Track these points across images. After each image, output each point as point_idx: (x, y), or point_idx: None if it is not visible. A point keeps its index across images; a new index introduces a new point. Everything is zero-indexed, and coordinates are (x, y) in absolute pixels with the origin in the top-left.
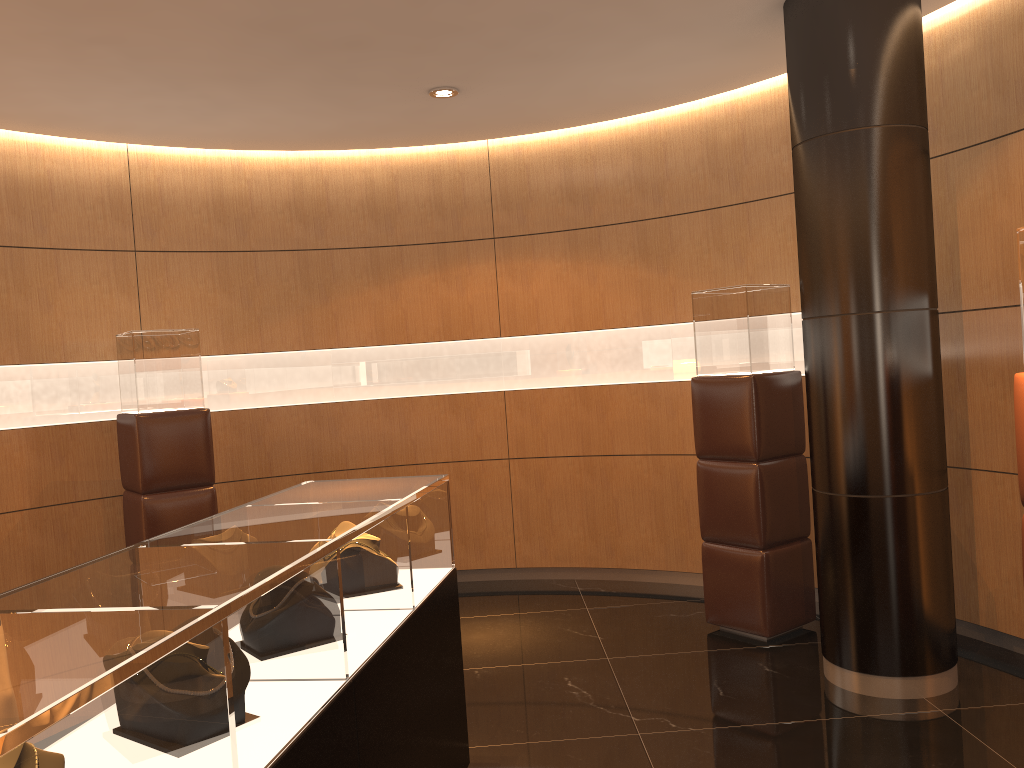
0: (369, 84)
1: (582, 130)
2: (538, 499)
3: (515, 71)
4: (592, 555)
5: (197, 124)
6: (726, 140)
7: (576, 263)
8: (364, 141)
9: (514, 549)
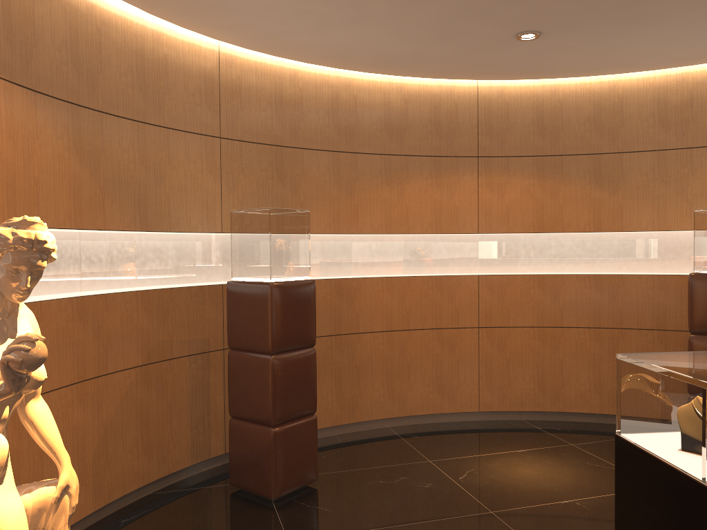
0: (492, 19)
1: (553, 82)
2: (499, 359)
3: (601, 26)
4: (539, 402)
5: (309, 33)
6: (675, 101)
7: (541, 181)
8: (401, 68)
9: (478, 397)
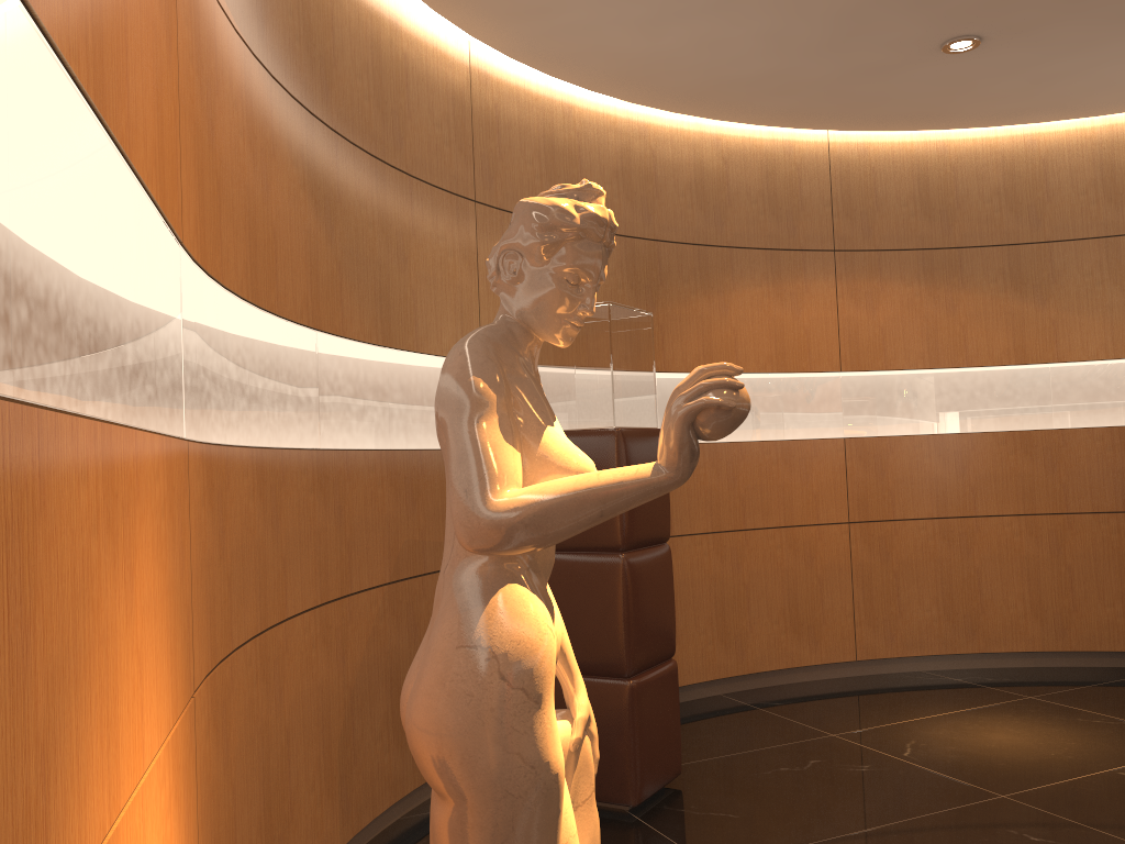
0: (927, 11)
1: (940, 136)
2: (883, 572)
3: (1074, 30)
4: (948, 639)
5: (632, 29)
6: None
7: (931, 288)
8: (730, 105)
9: (854, 637)
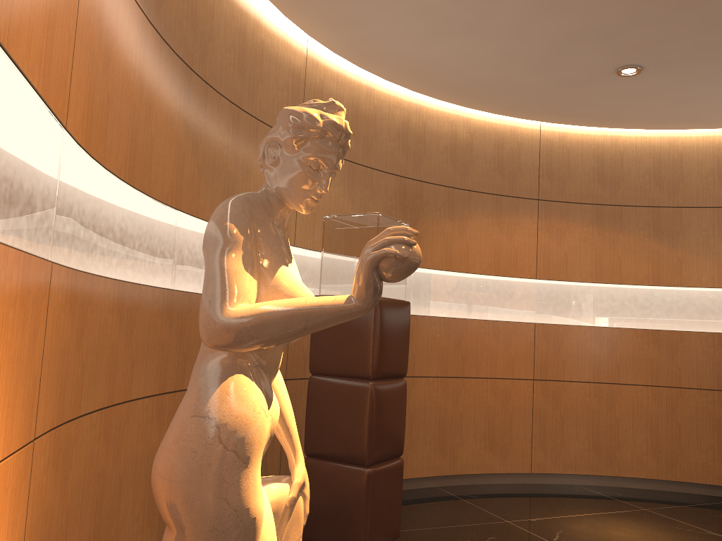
0: (607, 45)
1: (614, 132)
2: (553, 415)
3: (704, 68)
4: (593, 464)
5: (413, 40)
6: None
7: (600, 230)
8: (477, 98)
9: (530, 457)
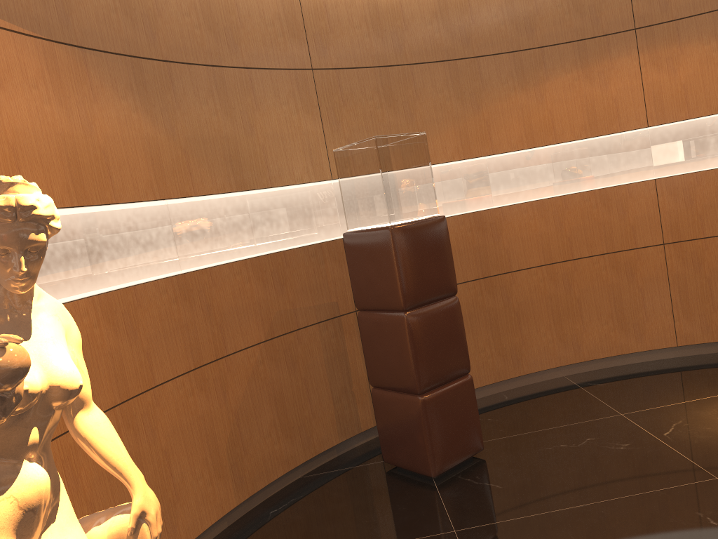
0: None
1: None
2: (696, 279)
3: None
4: None
5: None
6: None
7: None
8: None
9: (674, 329)
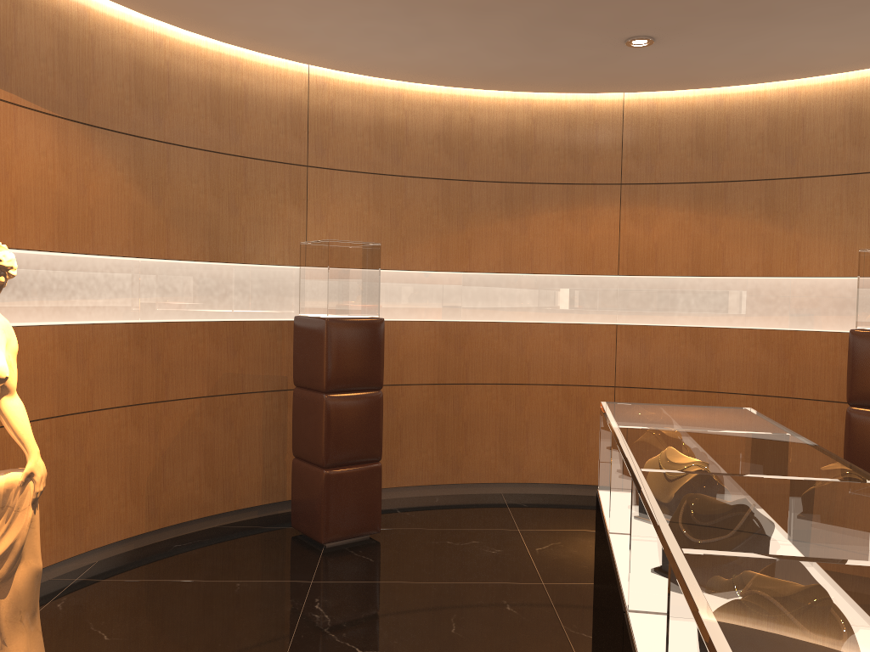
0: (582, 27)
1: (718, 91)
2: None
3: (723, 27)
4: None
5: (391, 52)
6: None
7: (699, 213)
8: (519, 83)
9: None
